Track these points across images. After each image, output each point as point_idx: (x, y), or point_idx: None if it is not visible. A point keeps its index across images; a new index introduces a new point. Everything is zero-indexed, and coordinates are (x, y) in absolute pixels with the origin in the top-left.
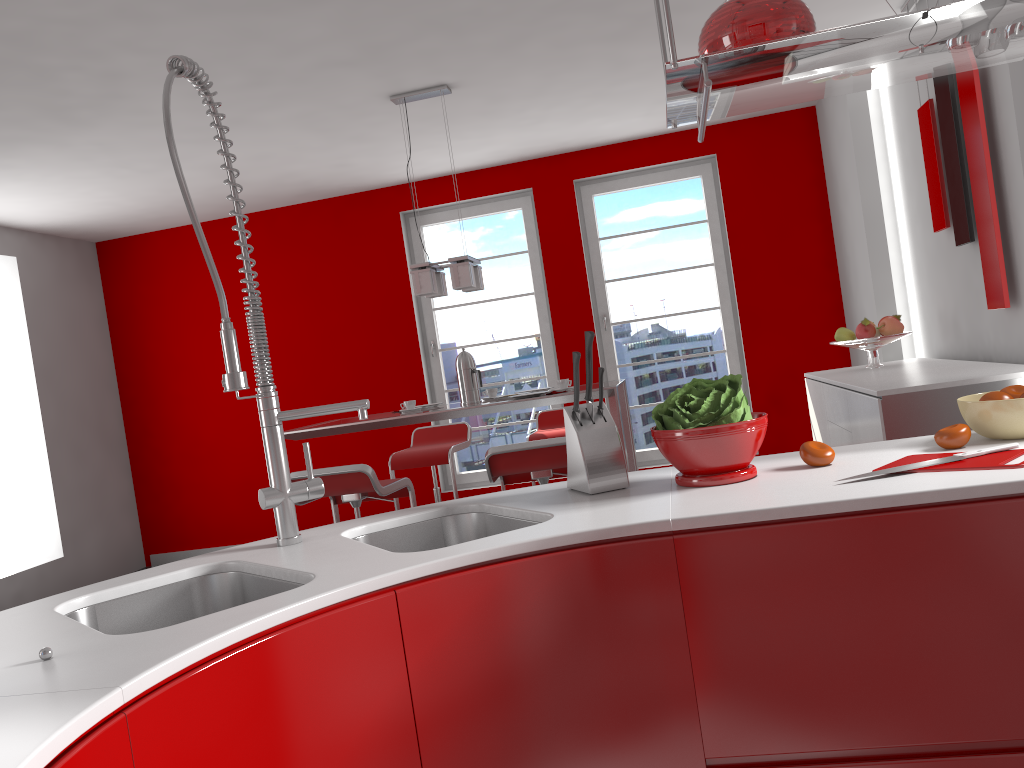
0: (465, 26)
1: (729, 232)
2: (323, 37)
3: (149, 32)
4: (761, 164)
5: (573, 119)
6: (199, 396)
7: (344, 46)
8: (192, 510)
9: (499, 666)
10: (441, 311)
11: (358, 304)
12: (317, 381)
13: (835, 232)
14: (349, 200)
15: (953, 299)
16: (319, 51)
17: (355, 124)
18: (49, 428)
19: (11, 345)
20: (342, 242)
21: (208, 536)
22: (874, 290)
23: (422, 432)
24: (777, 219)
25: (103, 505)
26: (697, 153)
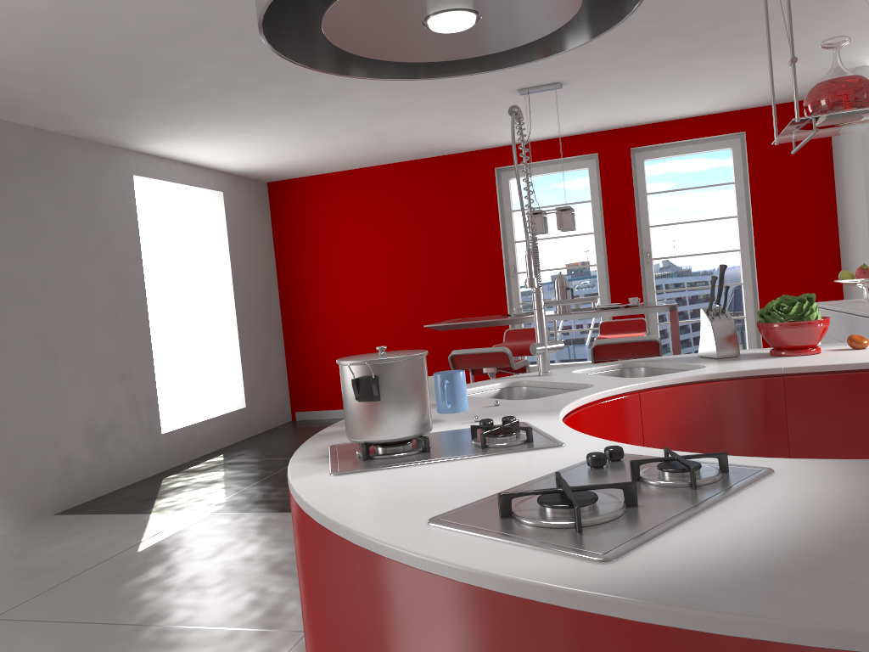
0: (589, 47)
1: (751, 192)
2: None
3: None
4: None
5: (640, 104)
6: (337, 298)
7: None
8: (327, 381)
9: (685, 438)
10: (521, 243)
11: (459, 236)
12: (425, 291)
13: (838, 196)
14: (457, 158)
15: None
16: None
17: (485, 107)
18: (239, 315)
19: (216, 255)
20: (449, 189)
21: (338, 401)
22: None
23: (512, 332)
24: (791, 184)
25: (268, 373)
26: (730, 130)
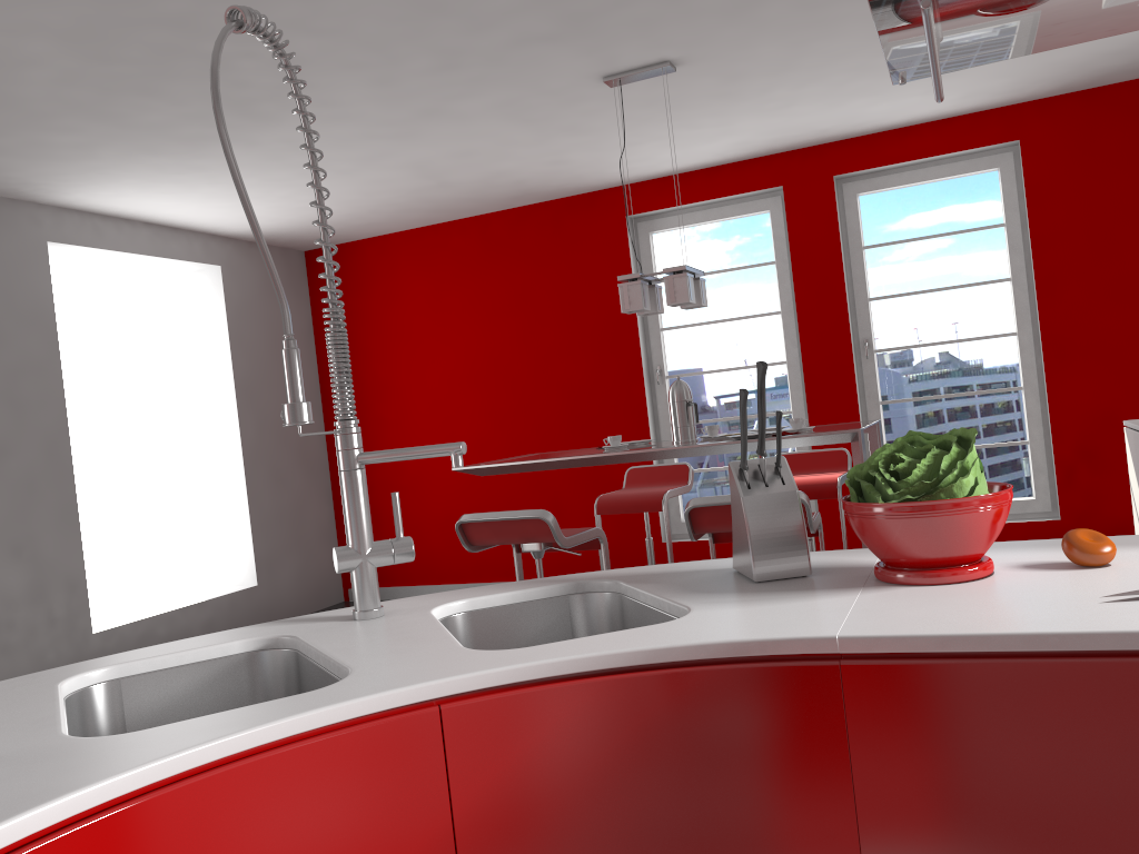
0: None
1: (1033, 239)
2: (515, 7)
3: (319, 9)
4: (1080, 152)
5: (831, 100)
6: (403, 420)
7: (541, 17)
8: None
9: (584, 818)
10: (670, 332)
11: (576, 322)
12: (528, 408)
13: None
14: (570, 203)
15: None
16: (513, 24)
17: (566, 113)
18: (247, 448)
19: (213, 359)
20: (560, 251)
21: (407, 573)
22: None
23: (636, 472)
24: (1099, 222)
25: (301, 533)
26: (994, 140)
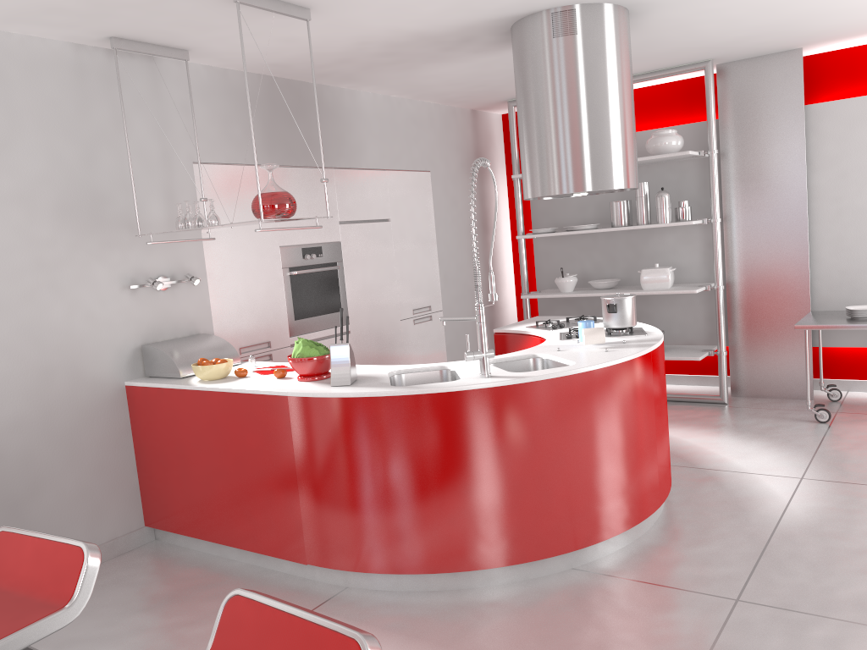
0: None
1: None
2: None
3: None
4: None
5: None
6: None
7: None
8: None
9: None
10: None
11: None
12: None
13: None
14: None
15: None
16: None
17: None
18: None
19: None
20: None
21: None
22: None
23: None
24: None
25: None
26: None
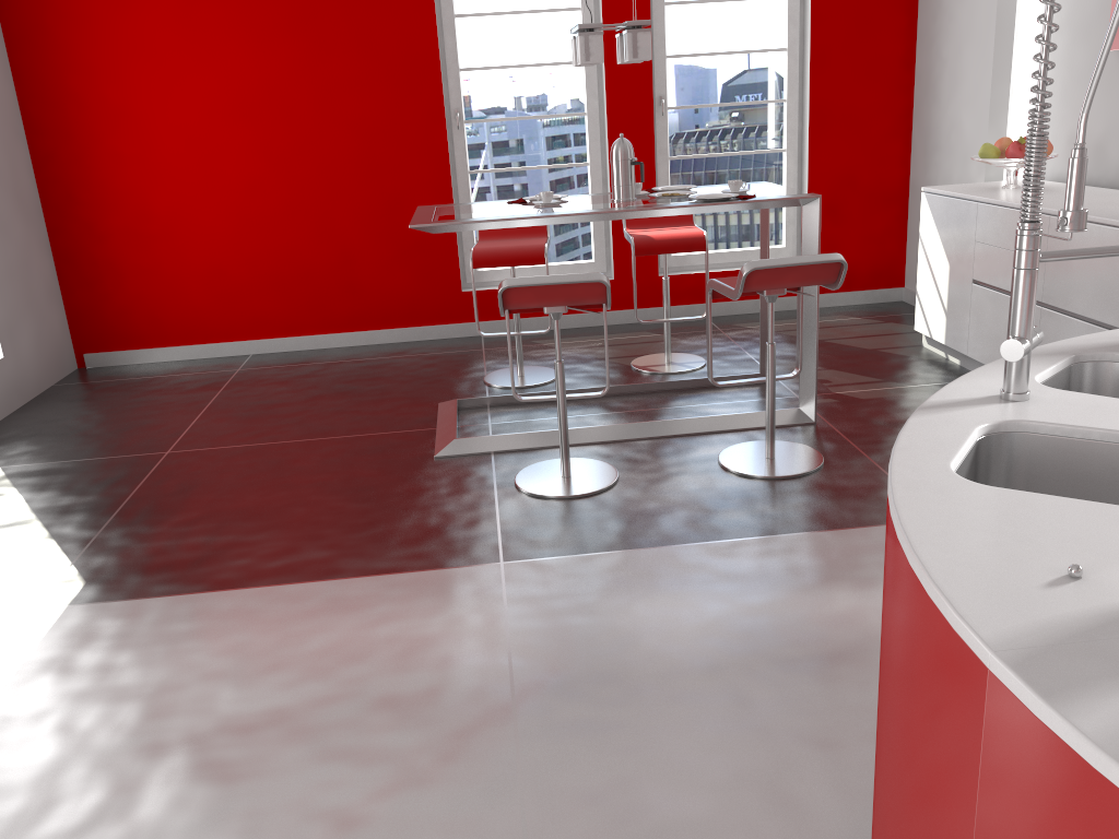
0: None
1: (813, 14)
2: None
3: None
4: None
5: None
6: (147, 156)
7: None
8: (141, 301)
9: None
10: (469, 73)
11: (369, 54)
12: (311, 149)
13: (922, 28)
14: None
15: (1104, 124)
16: None
17: None
18: None
19: None
20: None
21: (164, 333)
22: (990, 102)
23: None
24: (864, 5)
25: (31, 292)
26: None
